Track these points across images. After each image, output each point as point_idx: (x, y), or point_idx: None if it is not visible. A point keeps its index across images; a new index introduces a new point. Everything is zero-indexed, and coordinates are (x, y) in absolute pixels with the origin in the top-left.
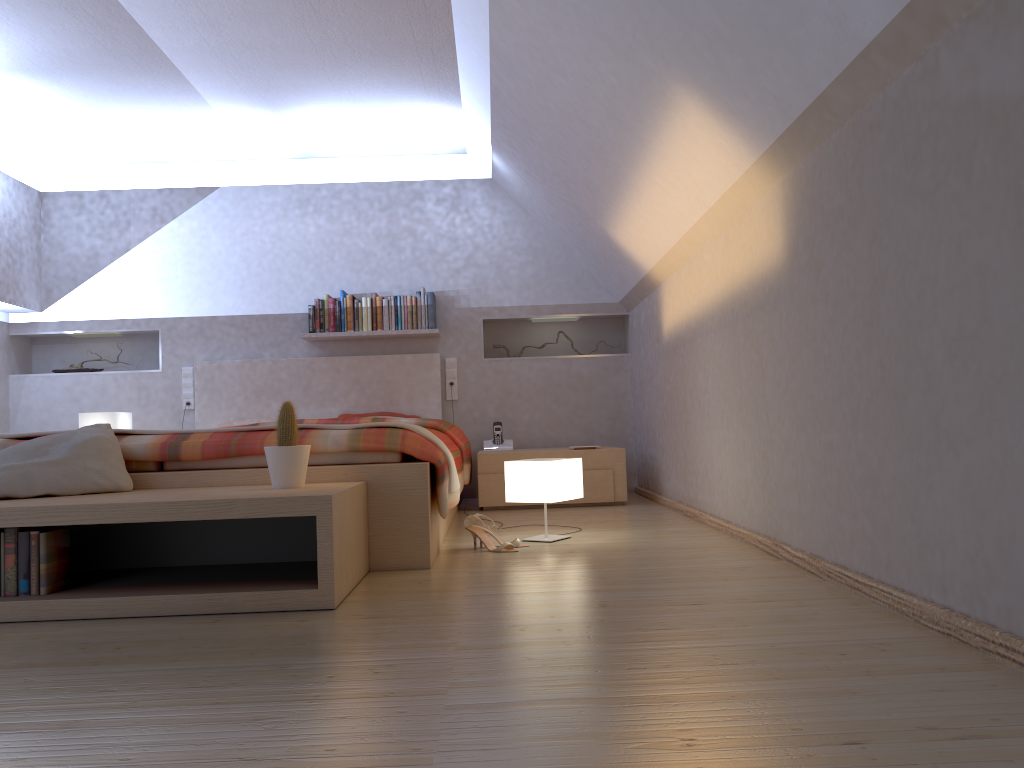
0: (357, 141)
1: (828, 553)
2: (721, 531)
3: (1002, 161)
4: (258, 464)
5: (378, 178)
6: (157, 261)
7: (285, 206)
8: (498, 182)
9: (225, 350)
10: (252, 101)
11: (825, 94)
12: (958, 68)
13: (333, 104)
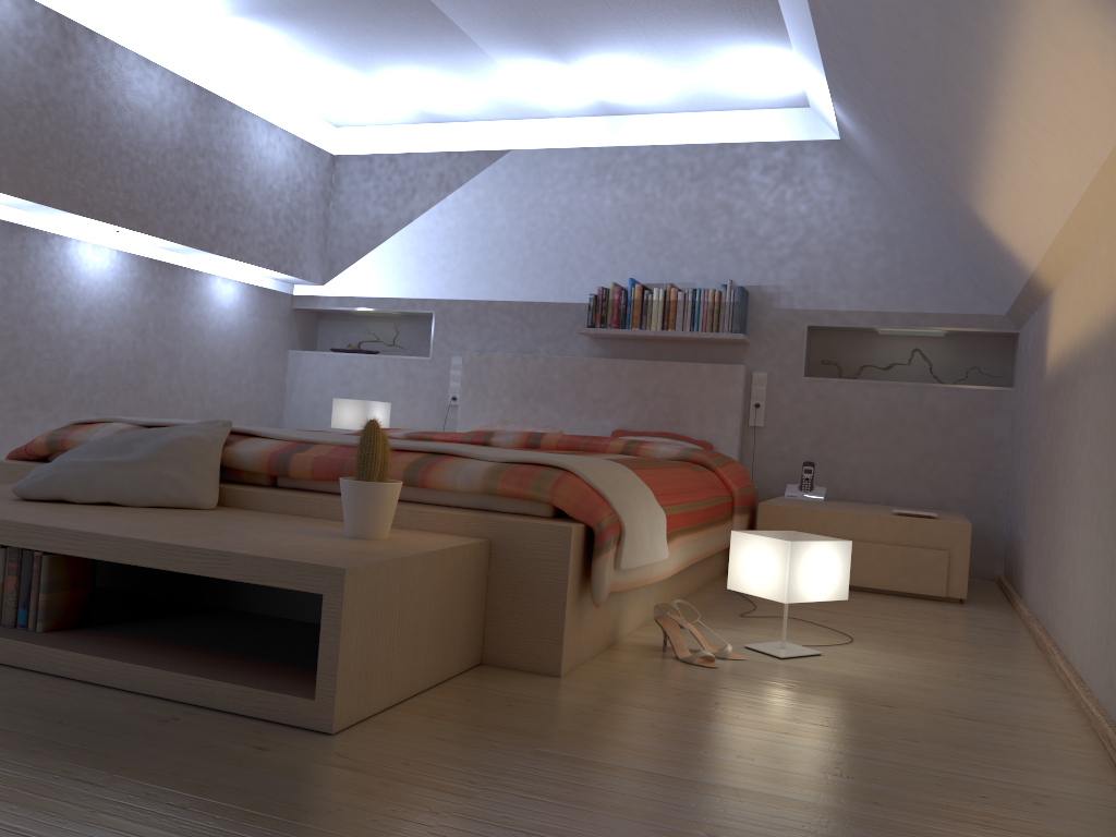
0: (664, 91)
1: None
2: (1068, 692)
3: None
4: None
5: (693, 139)
6: (438, 234)
7: (580, 173)
8: (847, 144)
9: (498, 341)
10: (525, 40)
11: None
12: None
13: (622, 41)
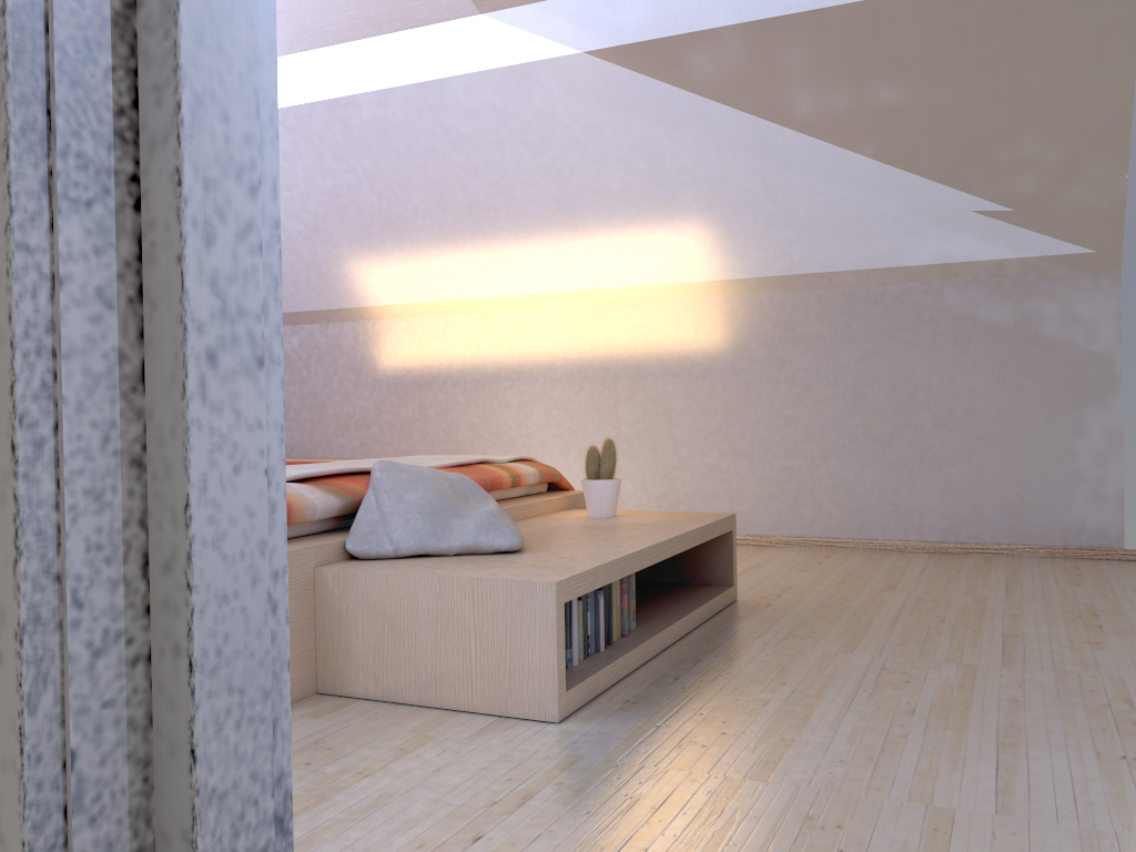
0: None
1: (776, 531)
2: None
3: (992, 348)
4: None
5: None
6: None
7: None
8: None
9: None
10: None
11: (838, 273)
12: (960, 299)
13: None
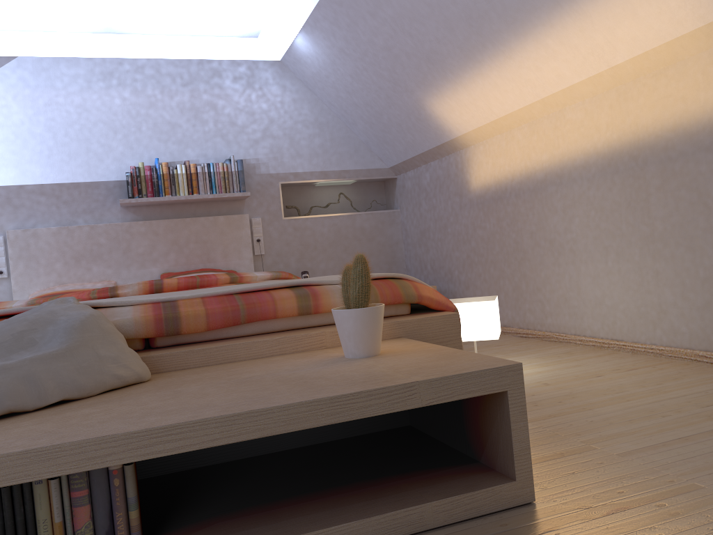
0: (166, 17)
1: None
2: (608, 348)
3: None
4: (266, 330)
5: (178, 56)
6: None
7: (88, 78)
8: (288, 64)
9: (36, 218)
10: None
11: None
12: None
13: None
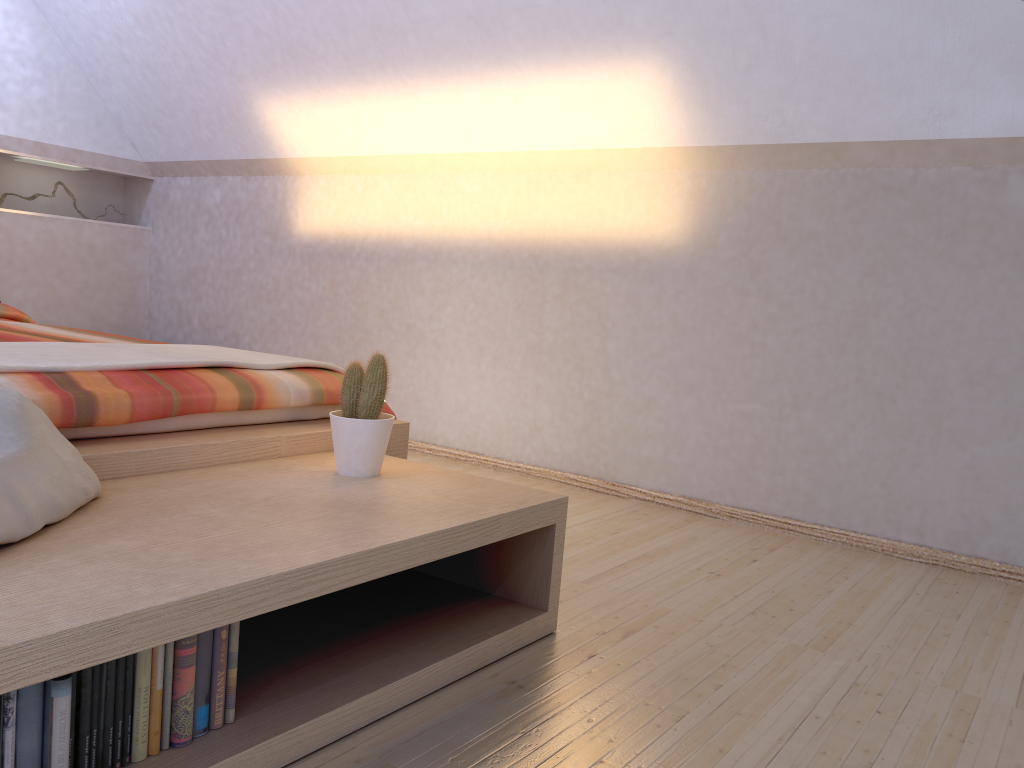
0: None
1: (720, 497)
2: (465, 462)
3: None
4: (191, 426)
5: None
6: None
7: None
8: None
9: None
10: None
11: (849, 144)
12: None
13: None
